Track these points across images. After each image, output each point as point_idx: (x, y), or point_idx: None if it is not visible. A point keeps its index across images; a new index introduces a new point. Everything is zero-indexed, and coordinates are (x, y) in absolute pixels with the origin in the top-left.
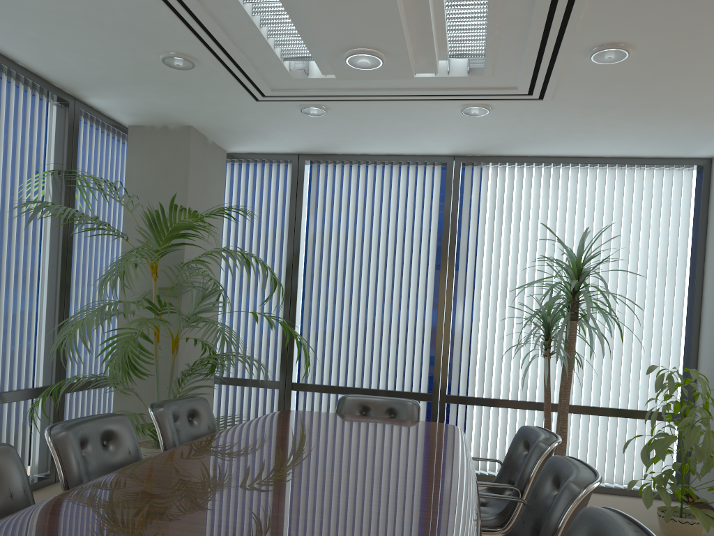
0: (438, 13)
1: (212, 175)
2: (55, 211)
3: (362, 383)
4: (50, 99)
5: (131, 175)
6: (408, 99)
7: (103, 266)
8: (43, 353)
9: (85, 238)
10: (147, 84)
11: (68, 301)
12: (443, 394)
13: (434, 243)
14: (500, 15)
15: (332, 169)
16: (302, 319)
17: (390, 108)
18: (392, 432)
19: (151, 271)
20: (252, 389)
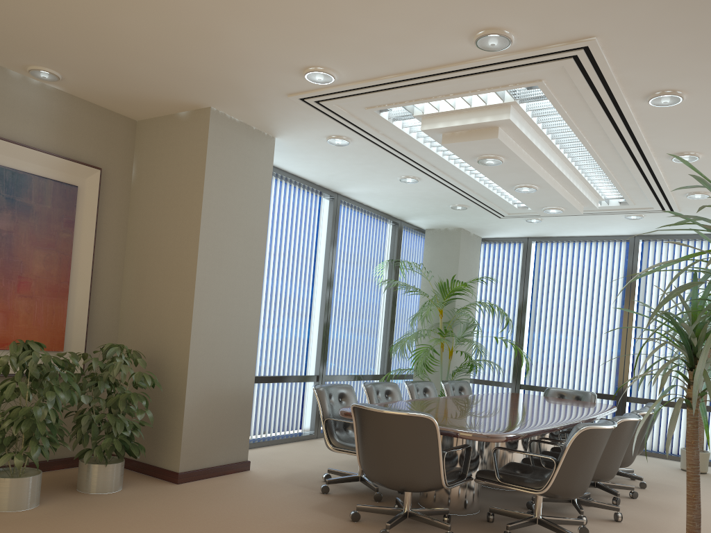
0: (590, 188)
1: (472, 254)
2: (389, 281)
3: (568, 386)
4: (389, 223)
5: (426, 257)
6: (589, 214)
7: (409, 309)
8: (380, 357)
9: (400, 294)
10: (440, 214)
11: (393, 329)
12: (624, 396)
13: (620, 294)
14: (623, 187)
15: (550, 246)
16: (528, 343)
17: (580, 217)
18: (569, 402)
19: (439, 313)
20: (493, 388)
